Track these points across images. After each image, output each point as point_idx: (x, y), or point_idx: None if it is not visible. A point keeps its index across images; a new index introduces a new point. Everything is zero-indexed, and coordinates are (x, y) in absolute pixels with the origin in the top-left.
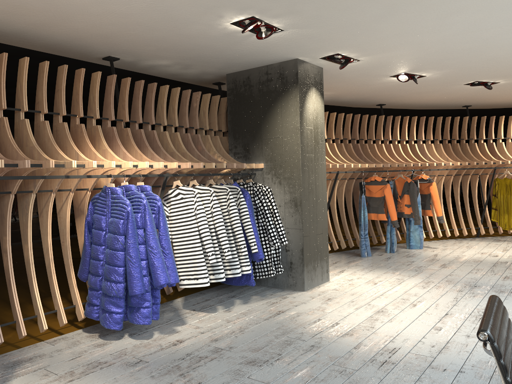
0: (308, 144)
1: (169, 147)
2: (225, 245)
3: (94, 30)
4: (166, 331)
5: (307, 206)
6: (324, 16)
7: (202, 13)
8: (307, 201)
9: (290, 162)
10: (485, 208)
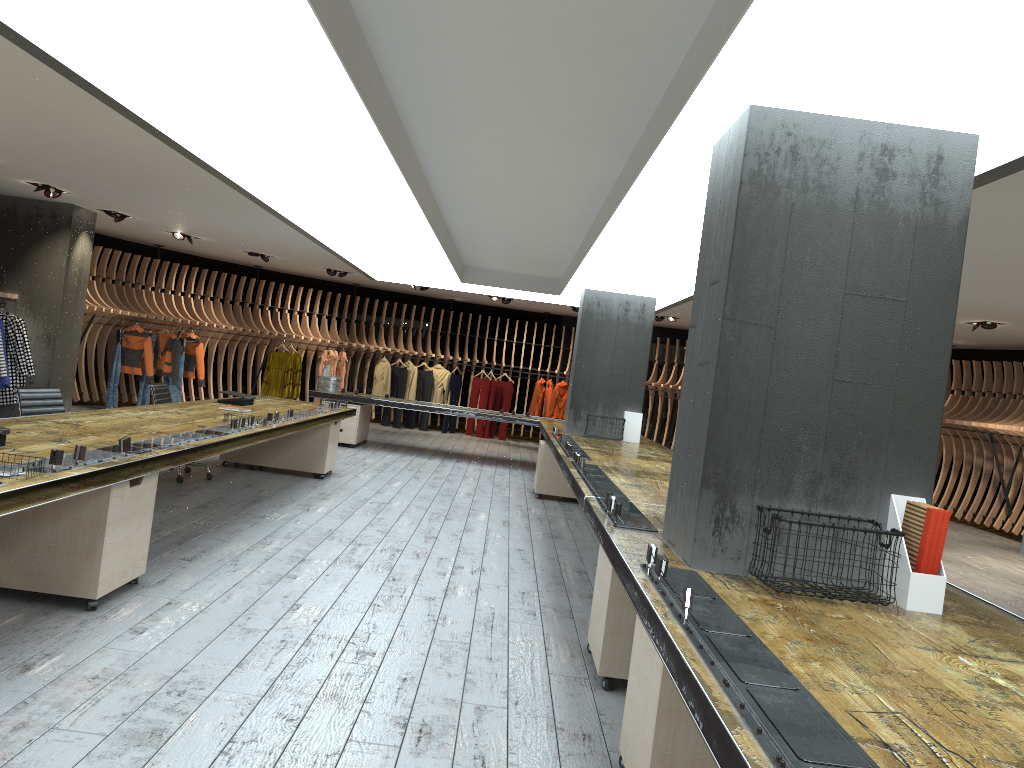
0: (71, 285)
1: None
2: None
3: None
4: None
5: (61, 344)
6: (108, 197)
7: (5, 174)
8: (61, 339)
9: (49, 299)
10: (256, 381)
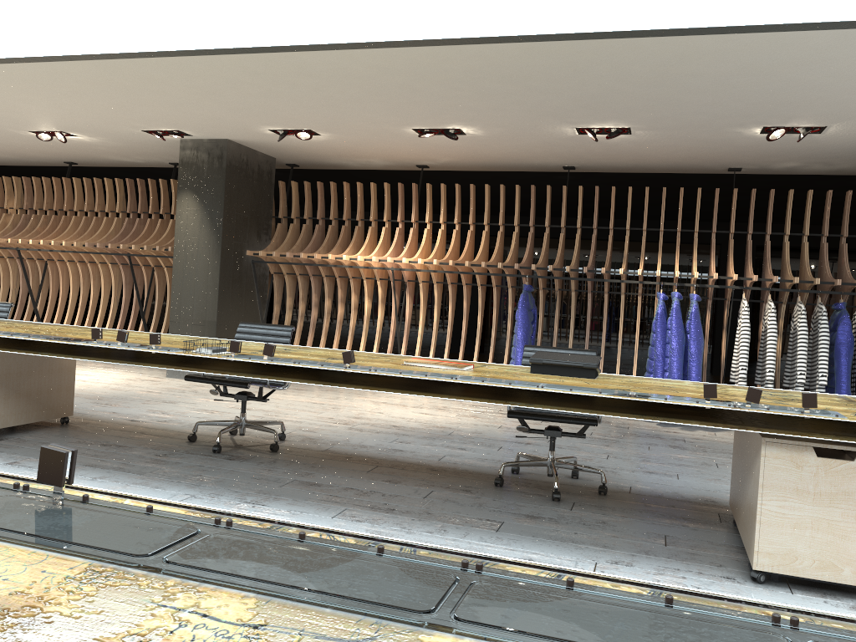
0: None
1: (785, 259)
2: (767, 364)
3: (674, 156)
4: (687, 429)
5: None
6: (830, 111)
7: (719, 134)
8: None
9: None
10: None
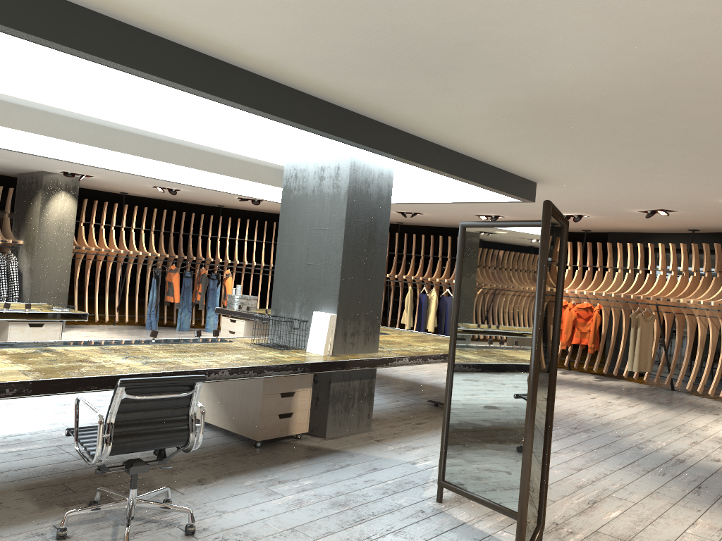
0: (49, 231)
1: None
2: None
3: None
4: None
5: (40, 274)
6: None
7: None
8: (40, 270)
9: (32, 242)
10: None
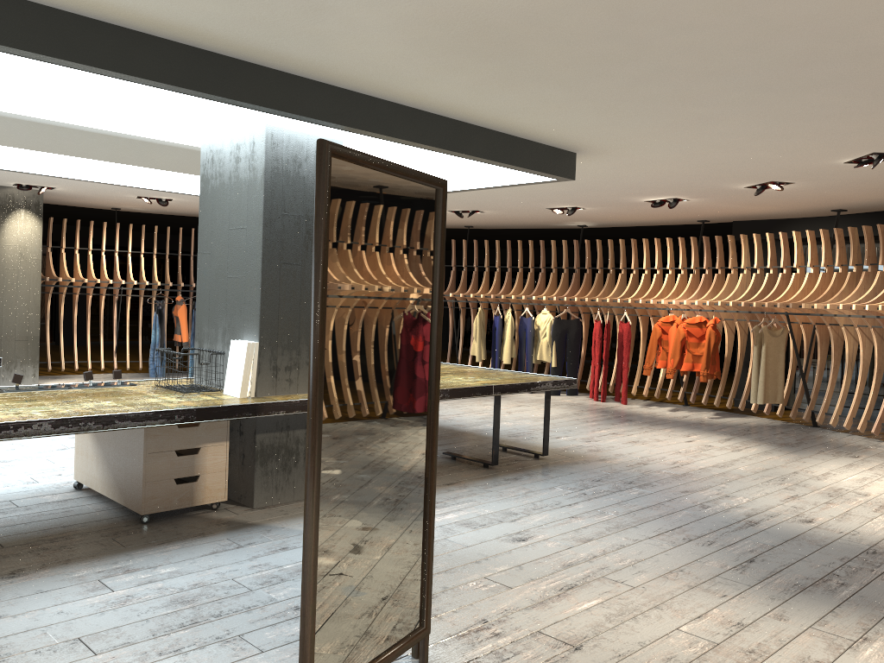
0: (7, 260)
1: None
2: None
3: None
4: None
5: (1, 314)
6: None
7: None
8: (0, 309)
9: None
10: None
